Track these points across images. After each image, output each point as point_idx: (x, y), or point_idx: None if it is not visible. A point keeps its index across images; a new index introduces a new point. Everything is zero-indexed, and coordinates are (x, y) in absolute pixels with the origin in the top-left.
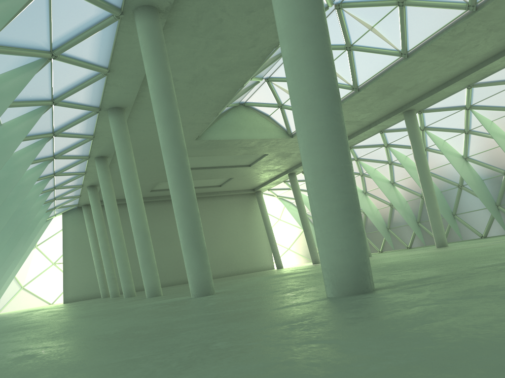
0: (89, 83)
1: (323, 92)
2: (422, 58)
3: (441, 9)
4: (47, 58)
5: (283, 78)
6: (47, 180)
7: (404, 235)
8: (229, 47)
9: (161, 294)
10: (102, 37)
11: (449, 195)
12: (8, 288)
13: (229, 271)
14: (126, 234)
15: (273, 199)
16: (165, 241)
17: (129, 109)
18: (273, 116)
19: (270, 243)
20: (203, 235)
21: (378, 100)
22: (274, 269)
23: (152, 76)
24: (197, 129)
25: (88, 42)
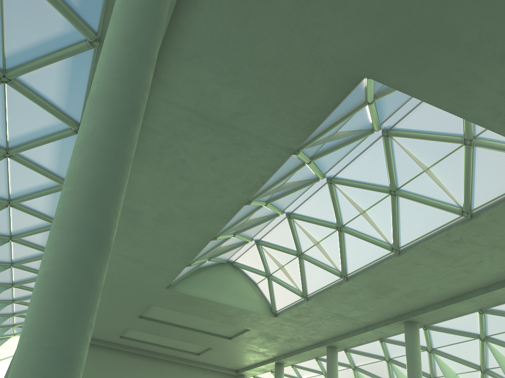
0: (47, 192)
1: (77, 228)
2: (417, 259)
3: (434, 208)
4: (0, 154)
5: (273, 245)
6: (2, 289)
7: None
8: (195, 191)
9: None
10: (61, 148)
11: None
12: None
13: None
14: None
15: None
16: None
17: None
18: (260, 285)
19: None
20: None
21: (373, 298)
22: None
23: None
24: (167, 276)
25: (46, 149)
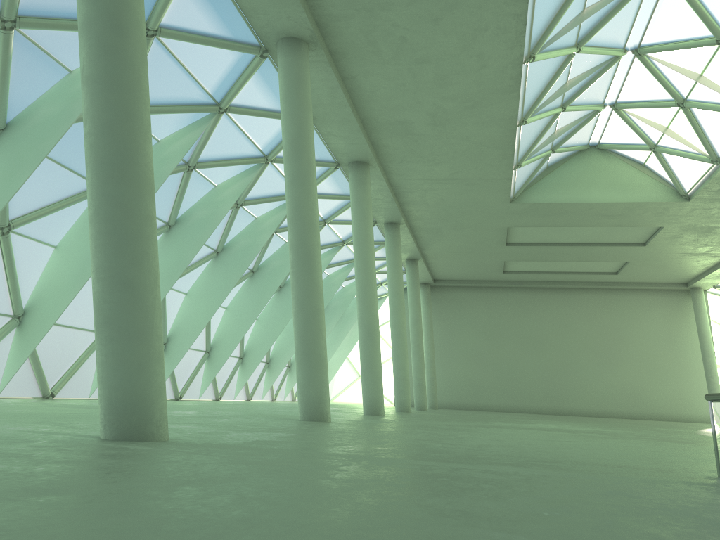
0: None
1: (95, 168)
2: None
3: None
4: (214, 112)
5: (638, 103)
6: (335, 249)
7: None
8: (448, 72)
9: (380, 413)
10: (266, 81)
11: None
12: (342, 374)
13: (634, 411)
14: (476, 328)
15: None
16: (531, 348)
17: (375, 163)
18: (649, 164)
19: (706, 378)
20: (320, 340)
21: None
22: None
23: (283, 127)
24: (499, 188)
25: (253, 89)
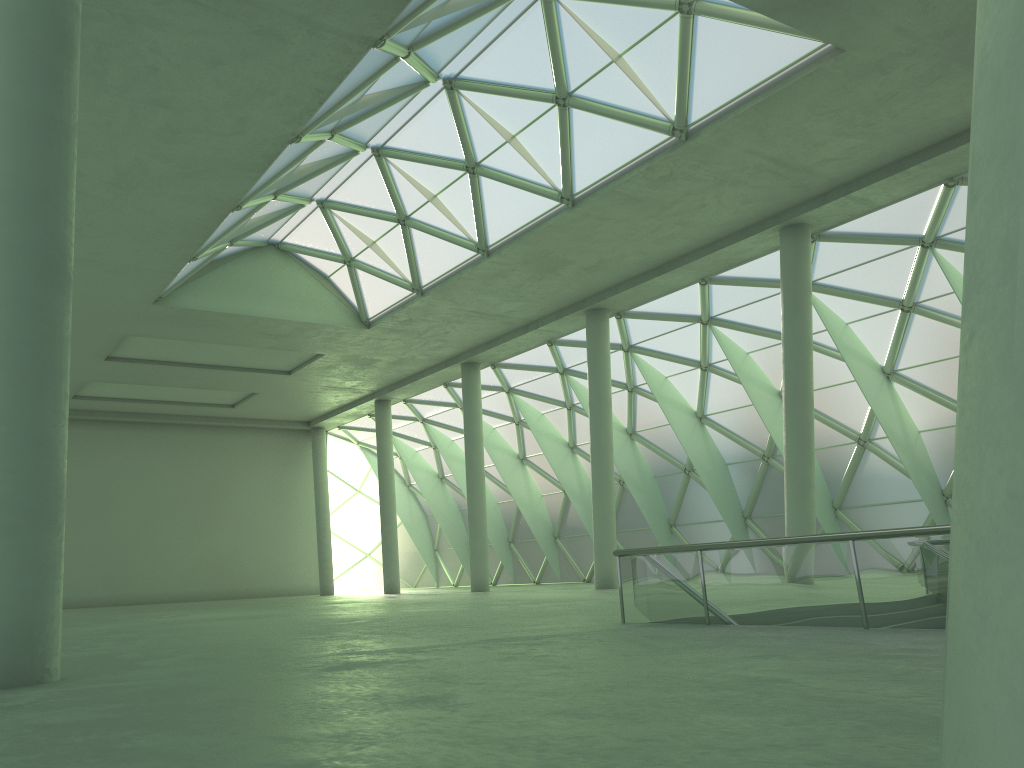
0: None
1: (8, 256)
2: (602, 212)
3: (630, 125)
4: None
5: (353, 207)
6: None
7: (581, 554)
8: (186, 126)
9: None
10: None
11: (668, 486)
12: None
13: (222, 589)
14: None
15: (350, 447)
16: (91, 510)
17: None
18: (335, 279)
19: (318, 539)
20: None
21: (533, 279)
22: (319, 595)
23: None
24: (151, 282)
25: None
